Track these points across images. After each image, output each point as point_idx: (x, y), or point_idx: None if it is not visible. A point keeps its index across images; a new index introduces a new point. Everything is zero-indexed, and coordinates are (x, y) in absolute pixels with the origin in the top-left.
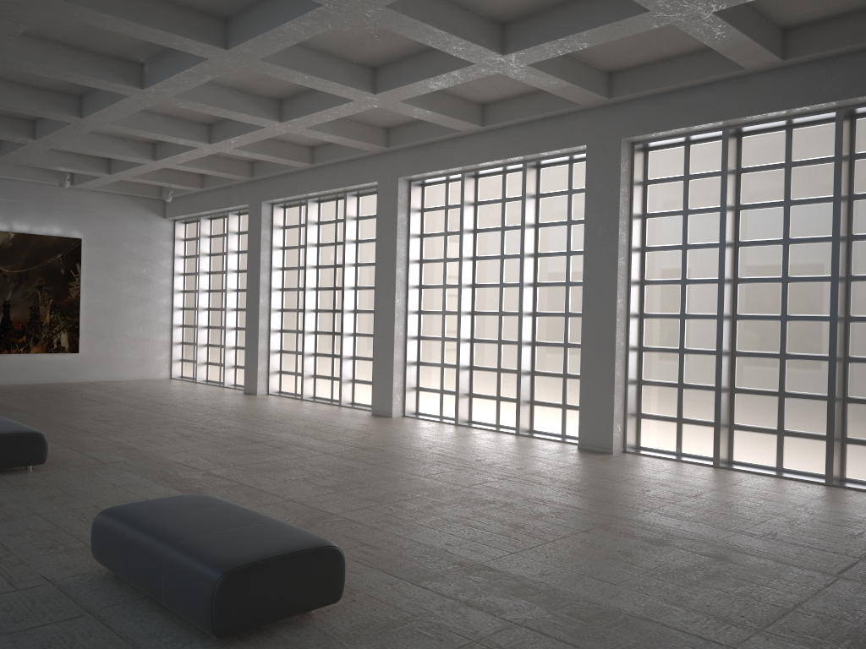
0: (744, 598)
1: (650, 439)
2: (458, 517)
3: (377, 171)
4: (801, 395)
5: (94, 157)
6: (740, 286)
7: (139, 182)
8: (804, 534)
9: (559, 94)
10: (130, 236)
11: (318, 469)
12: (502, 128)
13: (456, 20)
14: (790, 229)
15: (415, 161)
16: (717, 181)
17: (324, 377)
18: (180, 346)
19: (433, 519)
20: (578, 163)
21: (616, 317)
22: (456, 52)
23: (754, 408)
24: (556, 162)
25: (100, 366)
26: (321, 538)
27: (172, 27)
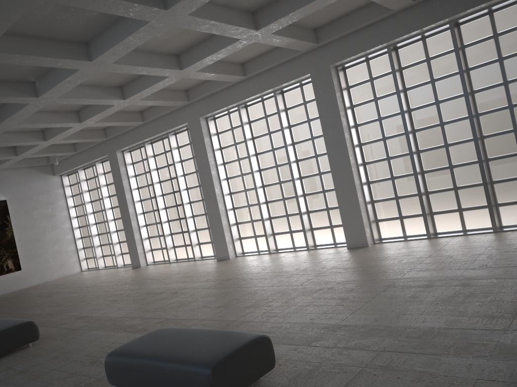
0: (494, 302)
1: (386, 233)
2: (307, 303)
3: (185, 117)
4: (466, 186)
5: (4, 148)
6: (417, 133)
7: (36, 156)
8: (501, 260)
9: (289, 47)
10: (36, 191)
11: (207, 298)
12: (257, 74)
13: (227, 15)
14: (438, 95)
15: (208, 106)
16: (389, 77)
17: (180, 246)
18: (83, 250)
19: (293, 307)
20: (305, 85)
21: (352, 167)
22: (229, 34)
23: (442, 200)
24: (293, 87)
25: (36, 274)
26: (255, 333)
27: (55, 54)
